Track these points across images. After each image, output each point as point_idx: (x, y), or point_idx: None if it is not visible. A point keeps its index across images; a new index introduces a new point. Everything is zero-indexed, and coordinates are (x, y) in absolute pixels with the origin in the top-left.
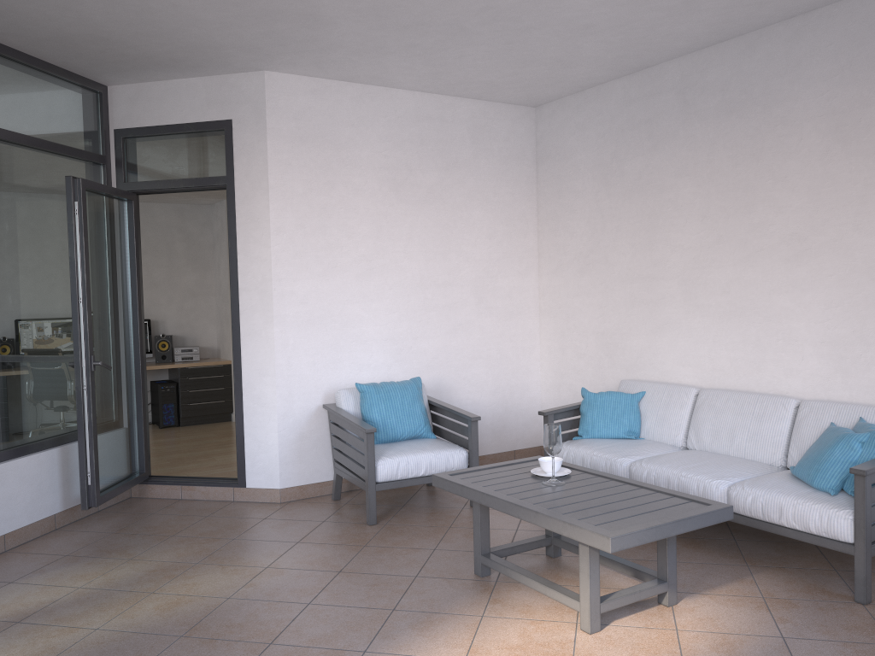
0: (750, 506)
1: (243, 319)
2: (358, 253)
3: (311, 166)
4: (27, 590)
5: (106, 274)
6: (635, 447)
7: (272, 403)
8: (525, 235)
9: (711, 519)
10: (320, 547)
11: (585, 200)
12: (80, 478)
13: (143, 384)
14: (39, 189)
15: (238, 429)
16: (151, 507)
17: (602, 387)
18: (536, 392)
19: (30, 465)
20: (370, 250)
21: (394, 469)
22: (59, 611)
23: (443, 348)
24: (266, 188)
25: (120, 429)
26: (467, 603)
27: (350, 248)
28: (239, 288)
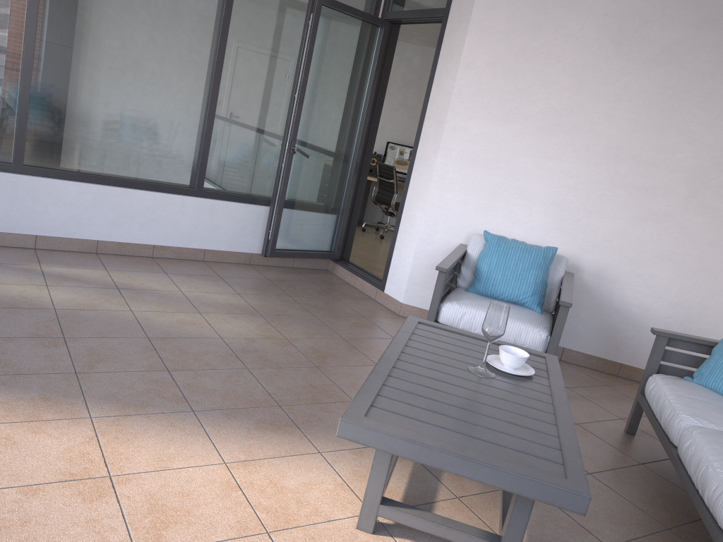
0: None
1: (420, 144)
2: (548, 104)
3: (521, 3)
4: (161, 280)
5: (335, 83)
6: None
7: (417, 226)
8: None
9: (534, 492)
10: (347, 349)
11: None
12: (265, 232)
13: (353, 184)
14: (304, 4)
15: (392, 241)
16: (322, 279)
17: None
18: None
19: (238, 210)
20: (563, 105)
21: (457, 317)
22: (144, 295)
23: (621, 233)
24: (468, 21)
25: (319, 211)
26: (335, 439)
27: (540, 98)
28: (425, 116)
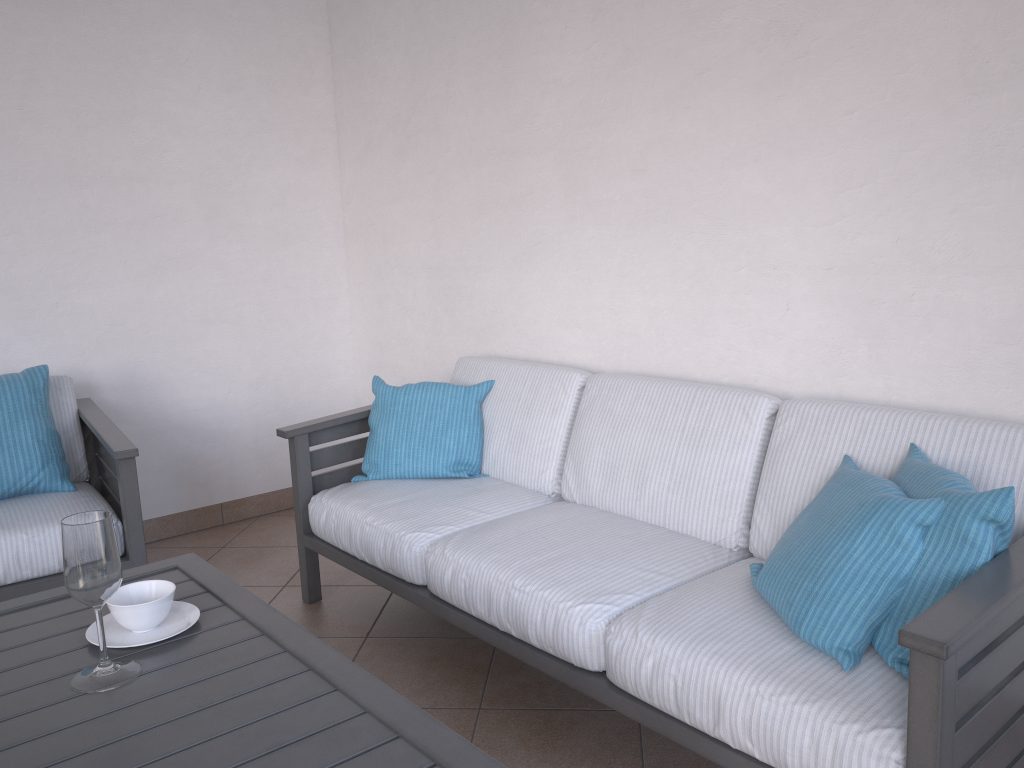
0: (650, 682)
1: None
2: None
3: None
4: None
5: None
6: (455, 501)
7: None
8: (306, 88)
9: None
10: None
11: (400, 9)
12: None
13: None
14: None
15: None
16: None
17: (442, 369)
18: (345, 379)
19: None
20: None
21: None
22: None
23: (135, 304)
24: None
25: None
26: None
27: None
28: None
